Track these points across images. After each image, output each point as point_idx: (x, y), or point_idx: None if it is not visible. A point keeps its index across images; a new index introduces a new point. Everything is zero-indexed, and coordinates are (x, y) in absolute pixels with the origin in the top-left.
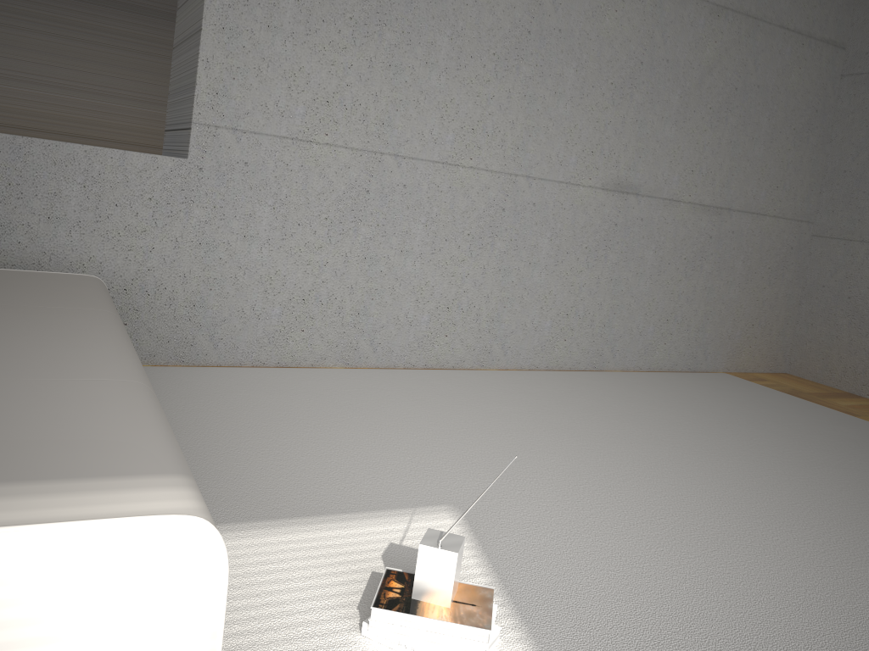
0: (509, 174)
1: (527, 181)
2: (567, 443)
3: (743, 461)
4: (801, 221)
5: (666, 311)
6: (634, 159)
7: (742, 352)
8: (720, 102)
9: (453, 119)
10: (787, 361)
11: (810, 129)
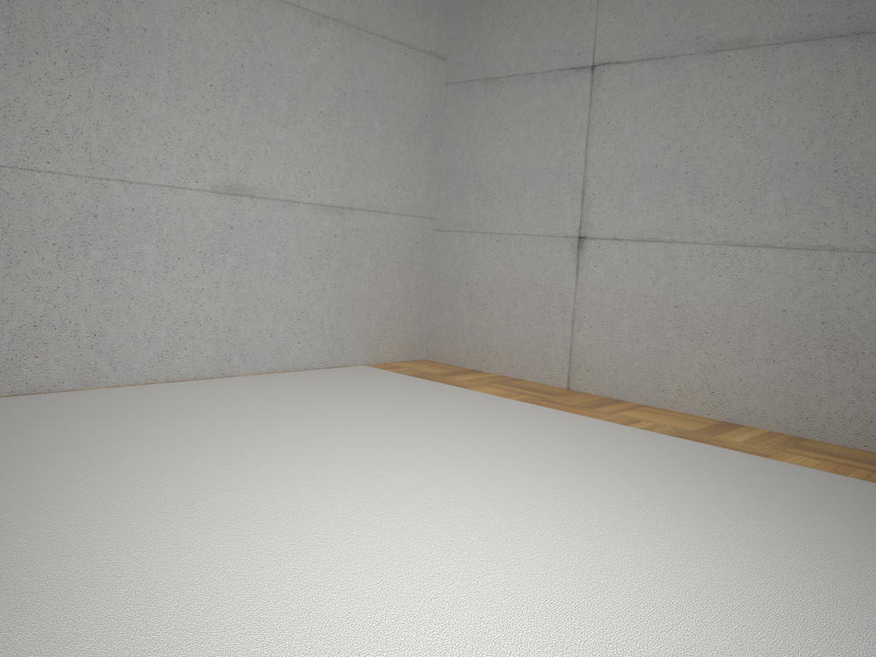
0: (99, 178)
1: (122, 186)
2: (140, 447)
3: (328, 438)
4: (423, 217)
5: (297, 310)
6: (245, 162)
7: (379, 344)
8: (330, 107)
9: (21, 120)
10: (425, 348)
11: (422, 132)
